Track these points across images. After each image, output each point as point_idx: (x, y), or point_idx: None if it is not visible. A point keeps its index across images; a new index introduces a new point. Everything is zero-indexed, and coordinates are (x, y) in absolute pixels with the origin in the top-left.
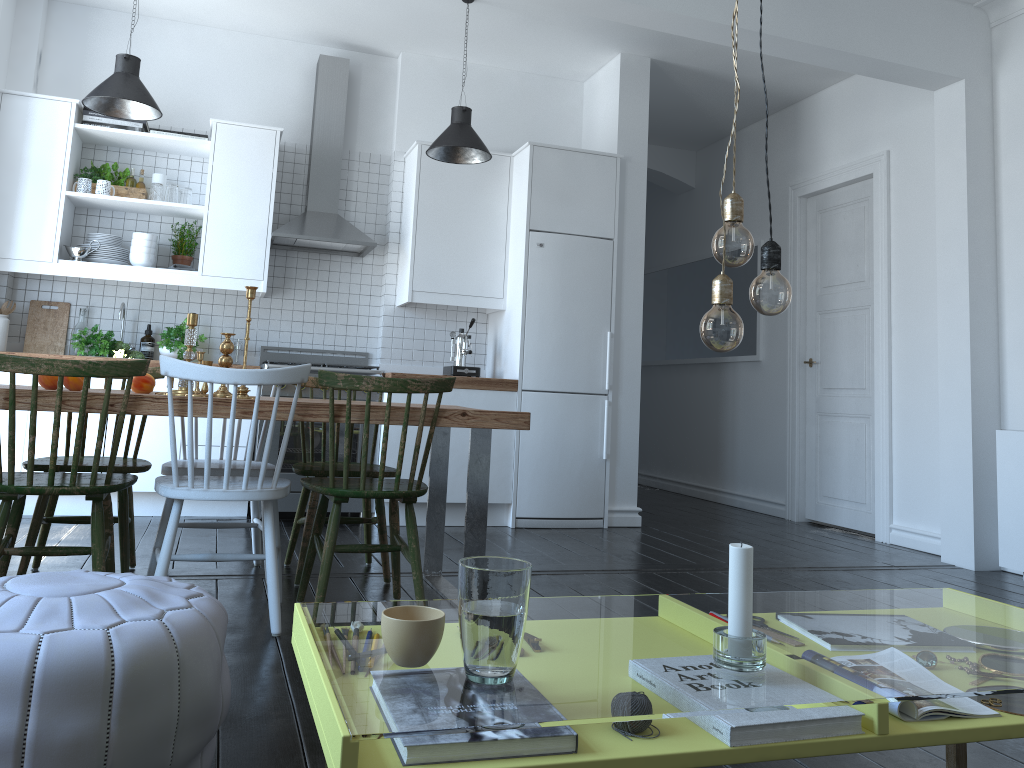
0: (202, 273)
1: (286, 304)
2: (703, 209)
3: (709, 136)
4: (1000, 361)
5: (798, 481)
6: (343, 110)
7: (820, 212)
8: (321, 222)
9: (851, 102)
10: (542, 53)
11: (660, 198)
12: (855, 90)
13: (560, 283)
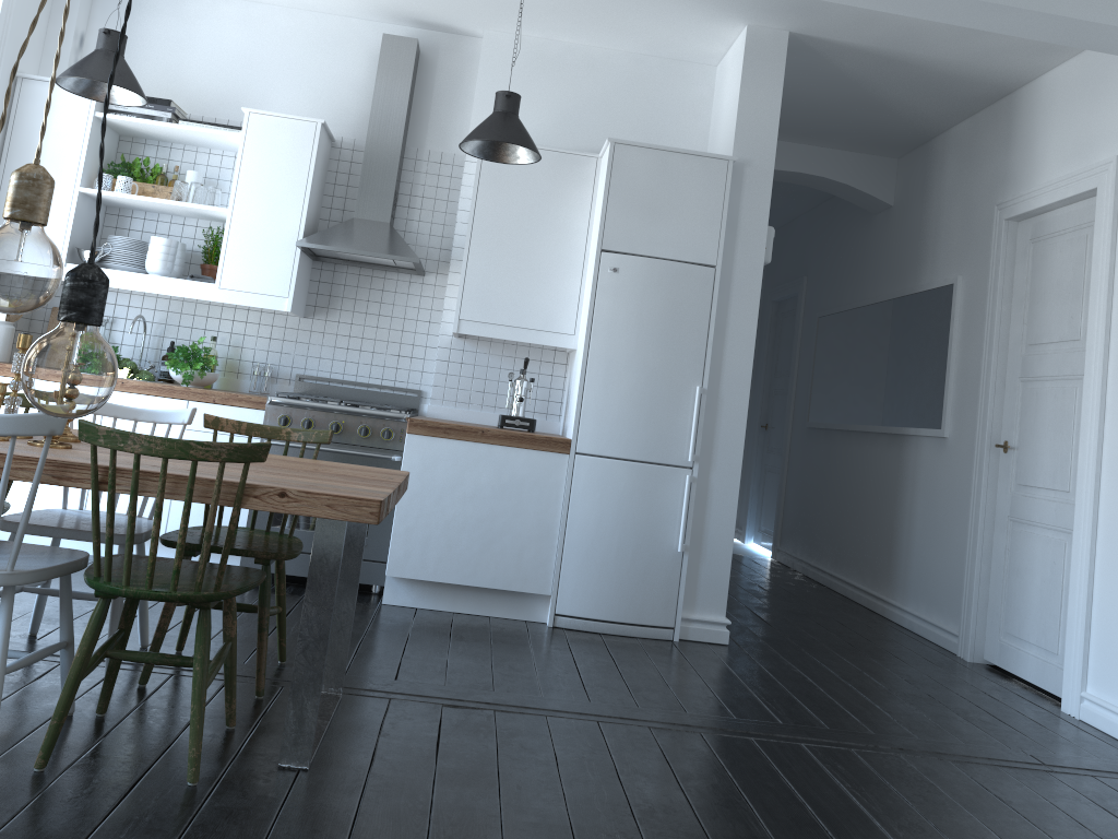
0: (220, 286)
1: (329, 327)
2: (900, 233)
3: (908, 138)
4: None
5: (976, 607)
6: (405, 99)
7: (1032, 241)
8: (363, 232)
9: (1079, 88)
10: (649, 28)
11: (856, 218)
12: (1085, 71)
13: (636, 320)
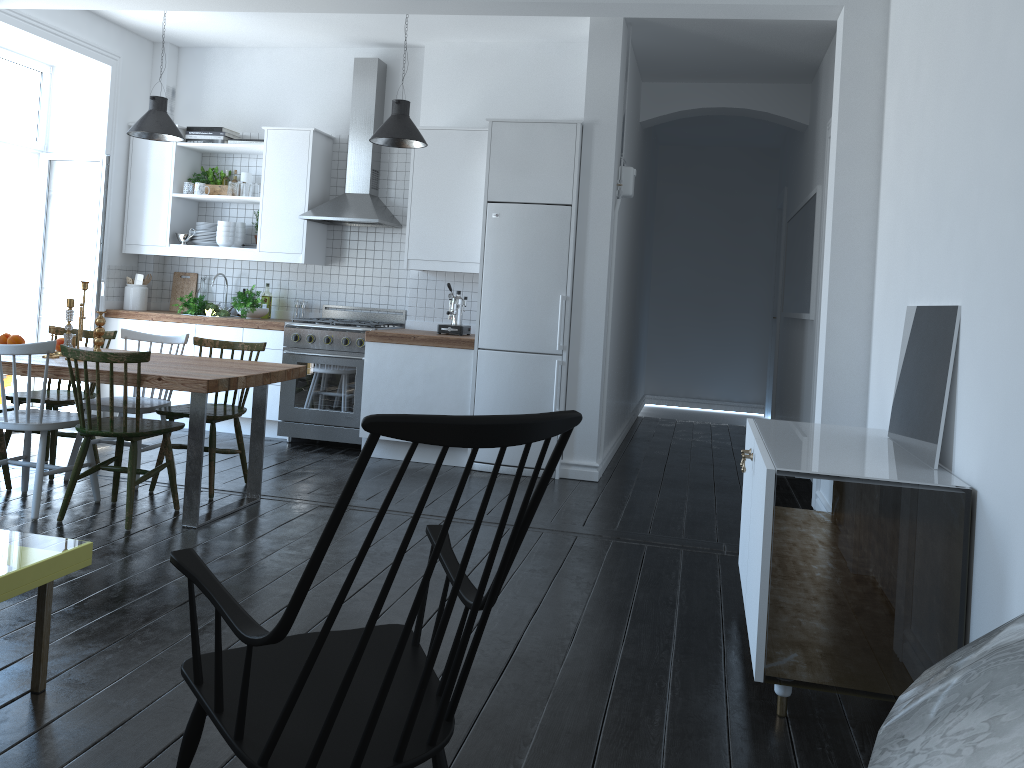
0: (259, 250)
1: (342, 270)
2: (809, 149)
3: (800, 69)
4: (871, 338)
5: None
6: (373, 103)
7: None
8: (347, 203)
9: None
10: (528, 26)
11: (800, 136)
12: None
13: (514, 250)
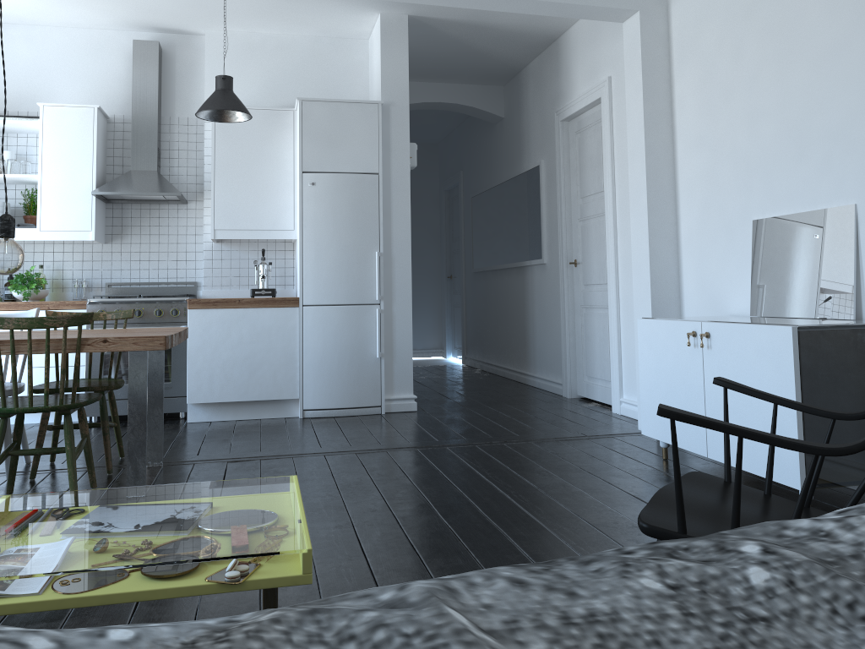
0: (40, 229)
1: (125, 247)
2: (509, 136)
3: (505, 73)
4: (679, 256)
5: (569, 364)
6: (156, 84)
7: (576, 133)
8: (139, 179)
9: (588, 35)
10: (317, 20)
11: (485, 128)
12: (590, 25)
13: (331, 214)
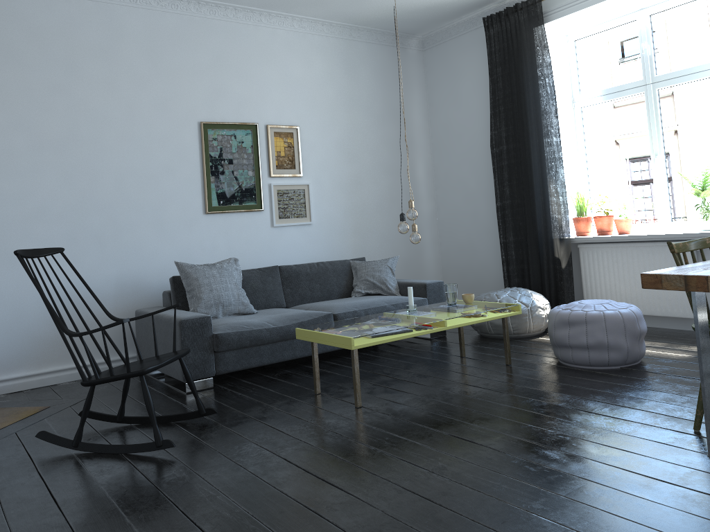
0: None
1: None
2: None
3: None
4: None
5: None
6: None
7: None
8: None
9: None
10: None
11: None
12: None
13: None
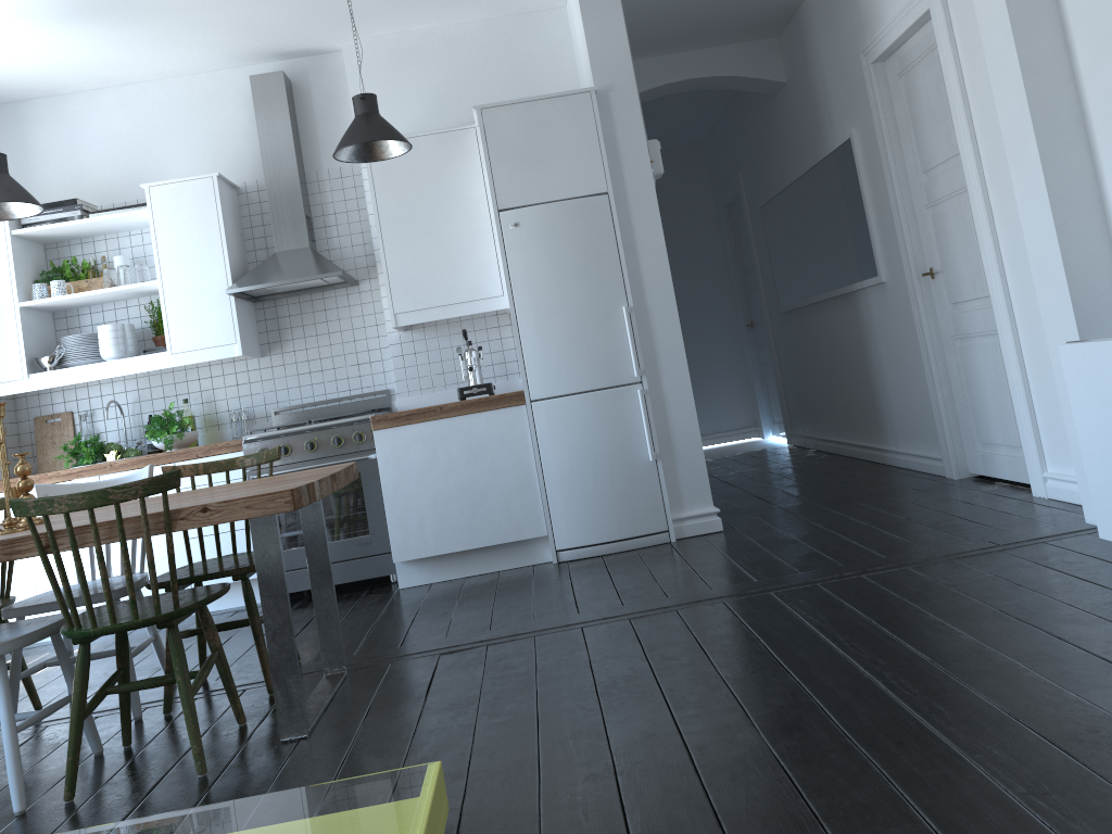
0: (172, 352)
1: (287, 358)
2: (799, 106)
3: (776, 15)
4: (1110, 230)
5: (949, 428)
6: (289, 130)
7: (900, 76)
8: (286, 262)
9: None
10: None
11: (763, 104)
12: None
13: (549, 264)
